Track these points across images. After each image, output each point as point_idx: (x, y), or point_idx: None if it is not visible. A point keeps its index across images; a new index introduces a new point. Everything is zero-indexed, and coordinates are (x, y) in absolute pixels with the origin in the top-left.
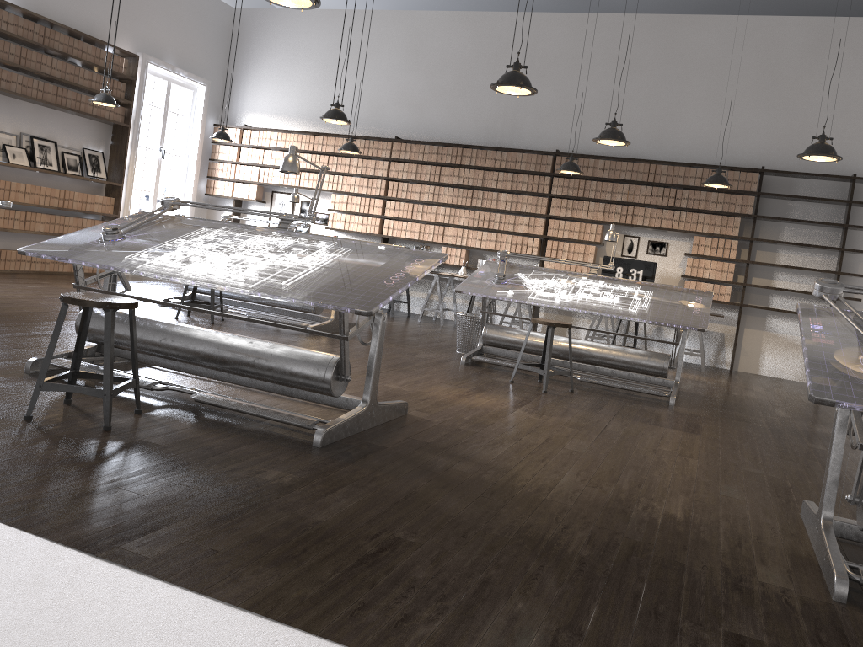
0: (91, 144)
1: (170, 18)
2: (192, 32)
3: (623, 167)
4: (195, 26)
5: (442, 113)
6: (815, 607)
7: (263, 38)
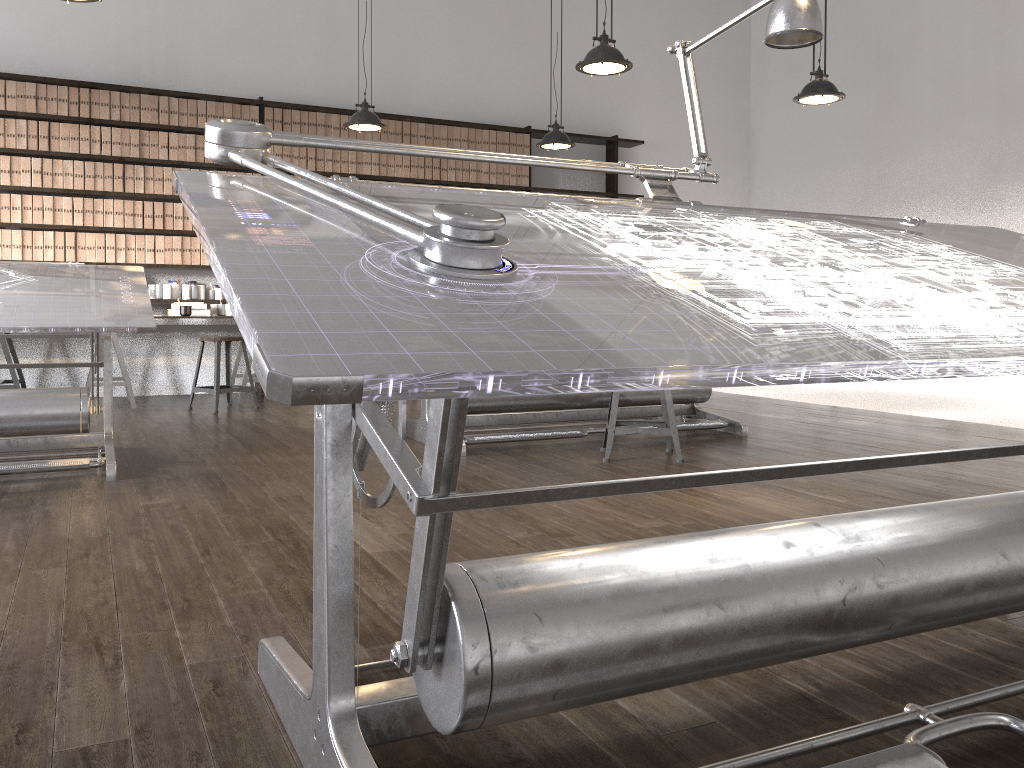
0: None
1: None
2: None
3: None
4: None
5: (20, 22)
6: None
7: None
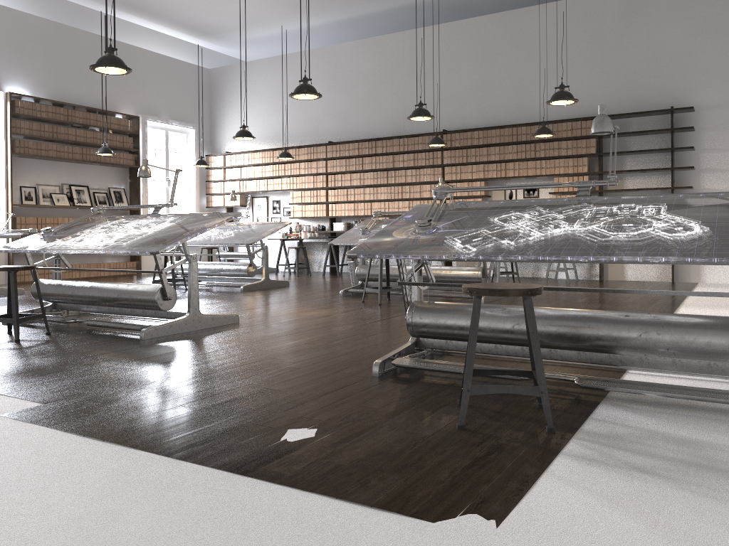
0: (114, 184)
1: (160, 86)
2: (179, 92)
3: (492, 134)
4: (181, 87)
5: (359, 117)
6: (351, 379)
7: (231, 86)
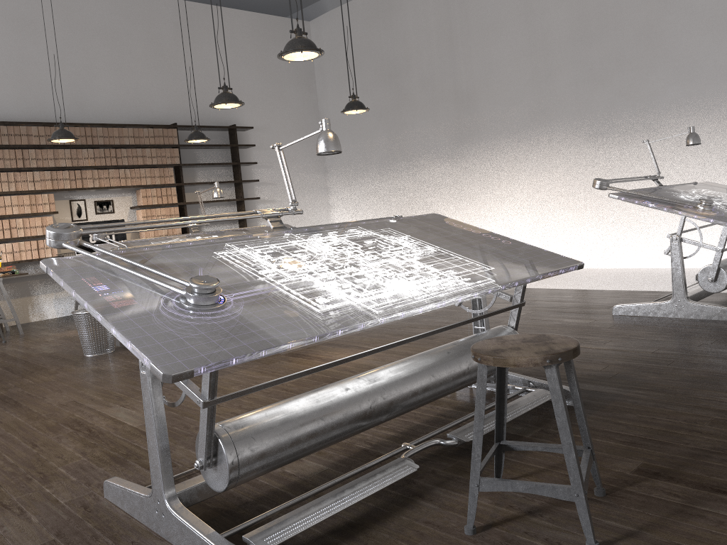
0: None
1: None
2: None
3: None
4: None
5: None
6: None
7: None
